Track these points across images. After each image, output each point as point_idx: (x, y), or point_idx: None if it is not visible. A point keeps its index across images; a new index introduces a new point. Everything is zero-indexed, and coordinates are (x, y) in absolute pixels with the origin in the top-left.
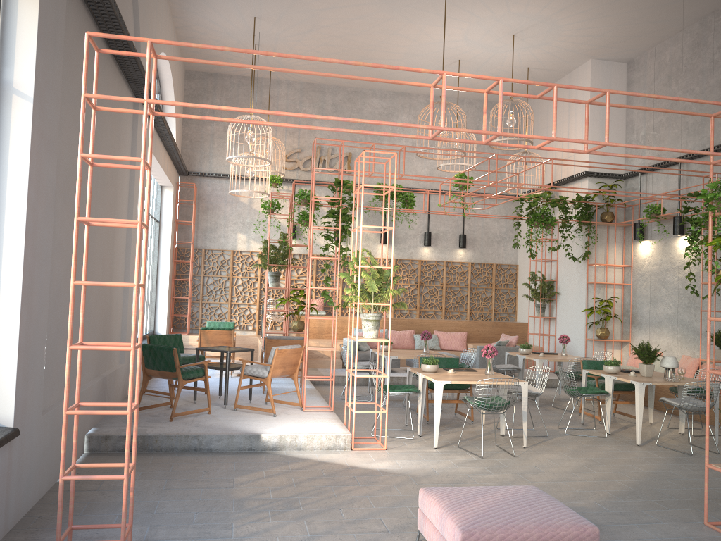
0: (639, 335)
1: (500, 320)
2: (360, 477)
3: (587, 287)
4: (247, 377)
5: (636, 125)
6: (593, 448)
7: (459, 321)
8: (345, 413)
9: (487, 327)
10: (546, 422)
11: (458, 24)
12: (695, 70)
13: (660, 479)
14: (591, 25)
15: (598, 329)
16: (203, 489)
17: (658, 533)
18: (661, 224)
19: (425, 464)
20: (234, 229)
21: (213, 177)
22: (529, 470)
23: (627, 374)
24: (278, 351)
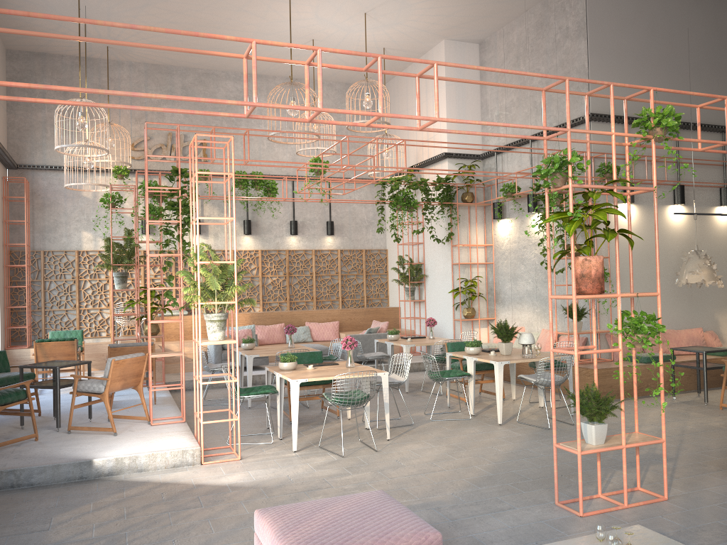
0: (503, 312)
1: (373, 306)
2: (204, 496)
3: (452, 268)
4: (81, 394)
5: (490, 105)
6: (456, 432)
7: (331, 310)
8: (195, 423)
9: (360, 315)
10: (414, 409)
11: (306, 0)
12: (540, 50)
13: (517, 459)
14: (440, 4)
15: (464, 309)
16: (9, 538)
17: (511, 521)
18: (517, 202)
19: (281, 472)
20: (78, 227)
21: (49, 169)
22: (390, 466)
23: (488, 354)
24: (115, 362)
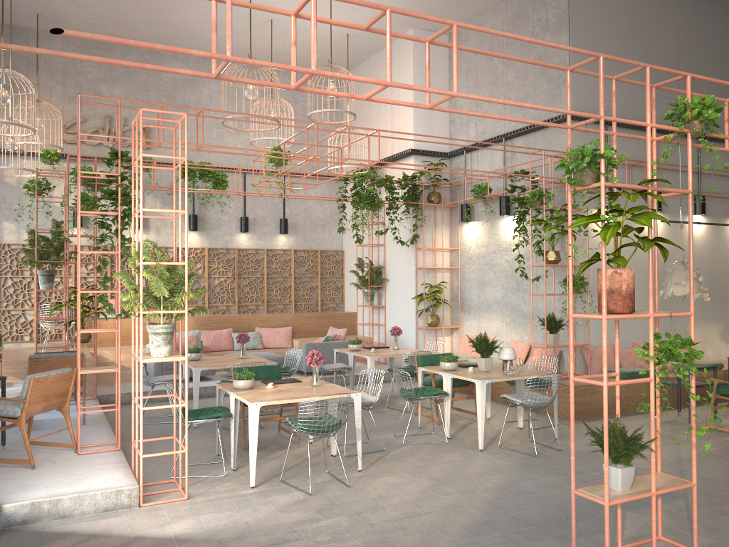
0: (469, 320)
1: (328, 310)
2: None
3: (416, 272)
4: None
5: (460, 100)
6: (435, 460)
7: (283, 315)
8: (133, 454)
9: (314, 320)
10: (382, 429)
11: None
12: (516, 44)
13: (511, 496)
14: None
15: (428, 316)
16: None
17: None
18: (488, 204)
19: (238, 517)
20: None
21: None
22: (367, 507)
23: (465, 369)
24: (35, 380)
